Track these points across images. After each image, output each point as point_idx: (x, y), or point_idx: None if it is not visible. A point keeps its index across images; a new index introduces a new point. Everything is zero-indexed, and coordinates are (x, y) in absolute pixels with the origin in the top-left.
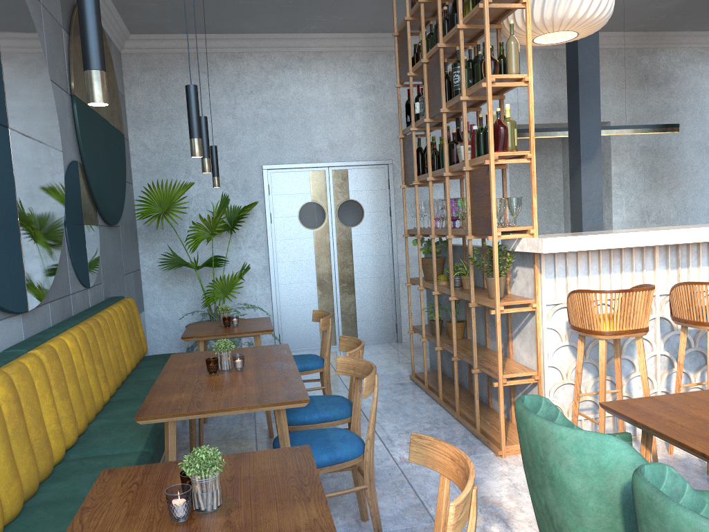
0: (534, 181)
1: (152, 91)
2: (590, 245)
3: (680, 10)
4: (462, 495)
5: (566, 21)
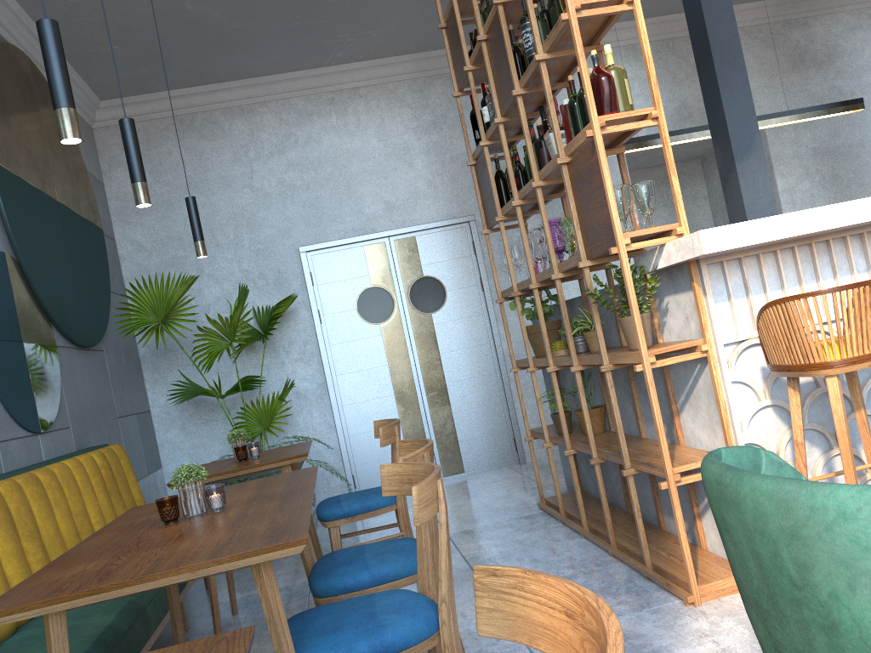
0: (670, 152)
1: None
2: (780, 231)
3: None
4: None
5: None
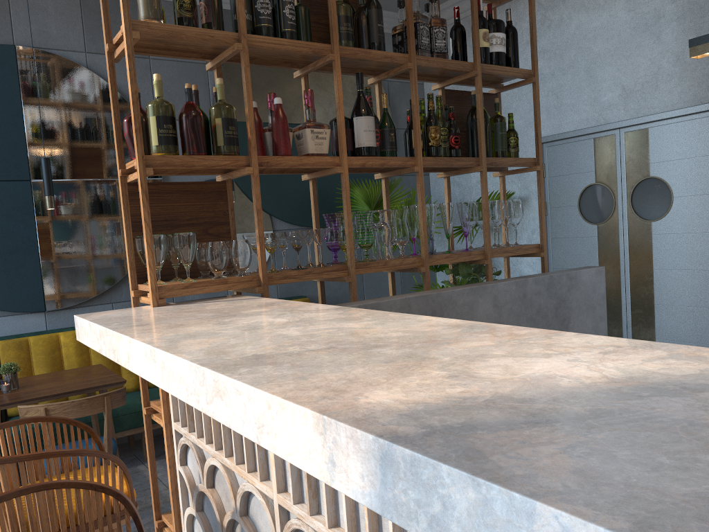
0: (142, 210)
1: None
2: (94, 342)
3: None
4: None
5: None
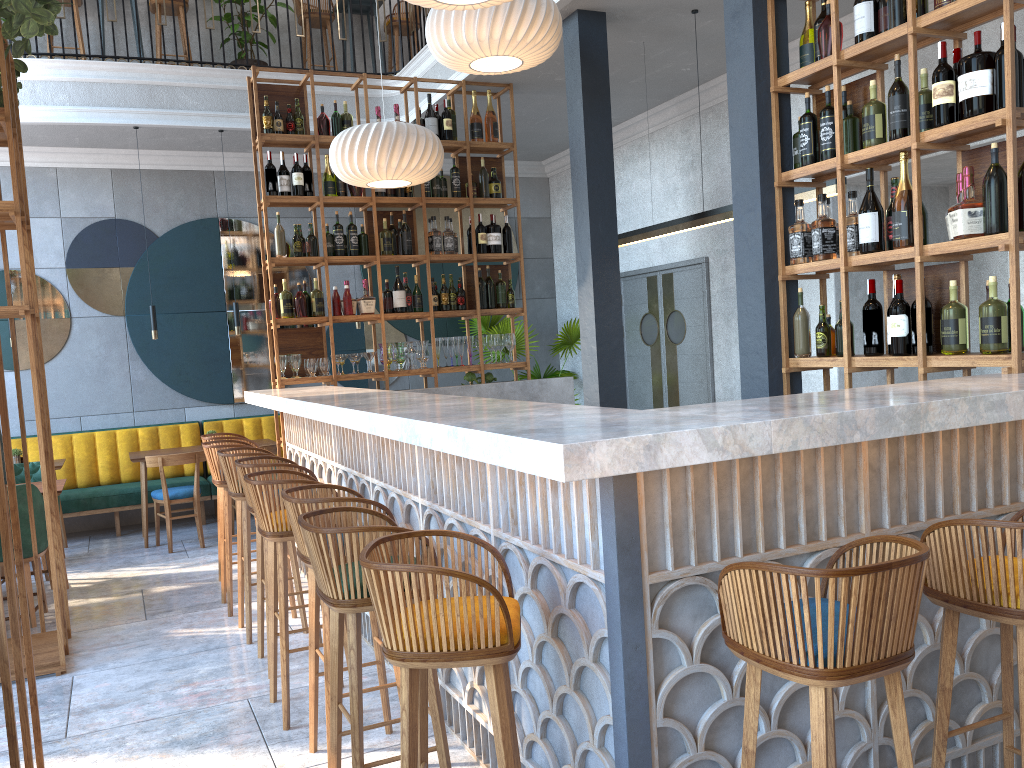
0: (274, 344)
1: (562, 208)
2: (250, 400)
3: None
4: None
5: (348, 181)
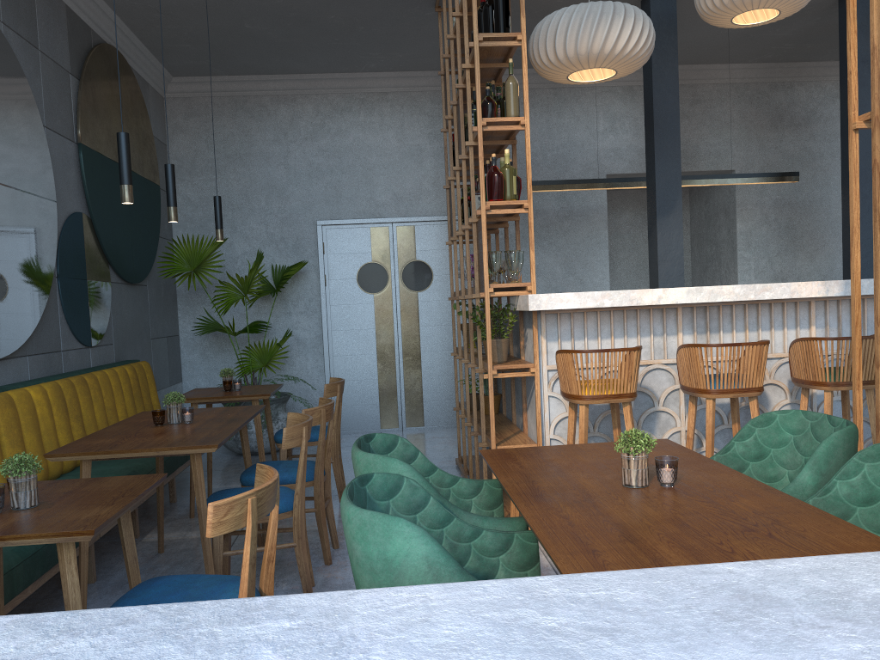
0: (532, 233)
1: (197, 138)
2: (584, 303)
3: (807, 36)
4: (227, 499)
5: (593, 58)
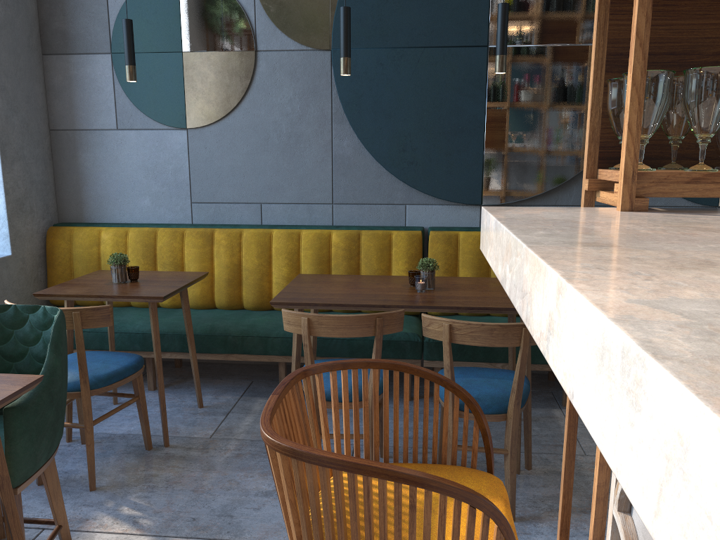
0: (634, 13)
1: None
2: (497, 261)
3: None
4: (6, 302)
5: None
